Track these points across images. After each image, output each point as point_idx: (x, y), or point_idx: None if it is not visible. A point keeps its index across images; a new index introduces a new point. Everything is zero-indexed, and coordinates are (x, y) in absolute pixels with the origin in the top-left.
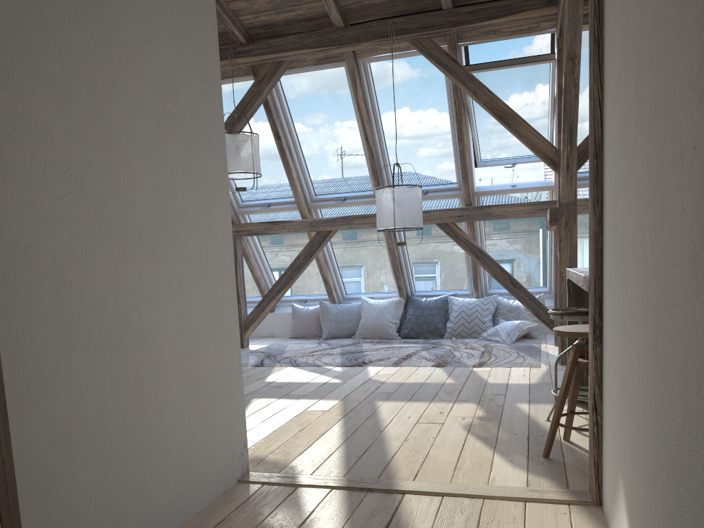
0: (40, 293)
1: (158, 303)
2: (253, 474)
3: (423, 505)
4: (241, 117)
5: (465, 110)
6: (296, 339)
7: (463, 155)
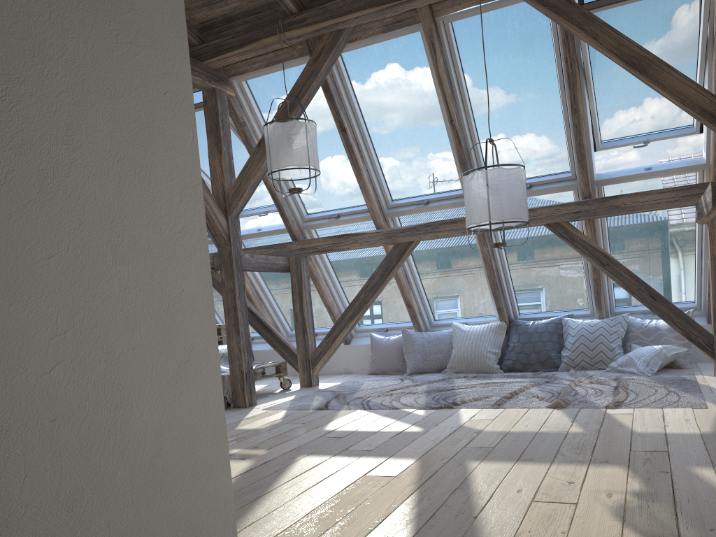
0: None
1: None
2: None
3: None
4: (295, 104)
5: (580, 71)
6: (376, 375)
7: (579, 131)
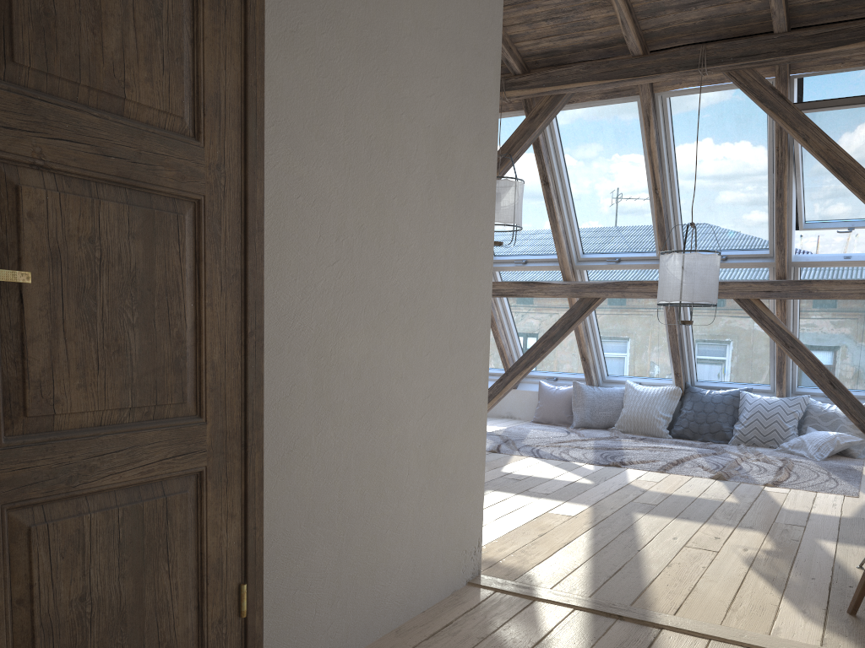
0: (302, 362)
1: (408, 378)
2: (484, 578)
3: (683, 646)
4: (506, 159)
5: (790, 158)
6: (540, 424)
7: (781, 215)
